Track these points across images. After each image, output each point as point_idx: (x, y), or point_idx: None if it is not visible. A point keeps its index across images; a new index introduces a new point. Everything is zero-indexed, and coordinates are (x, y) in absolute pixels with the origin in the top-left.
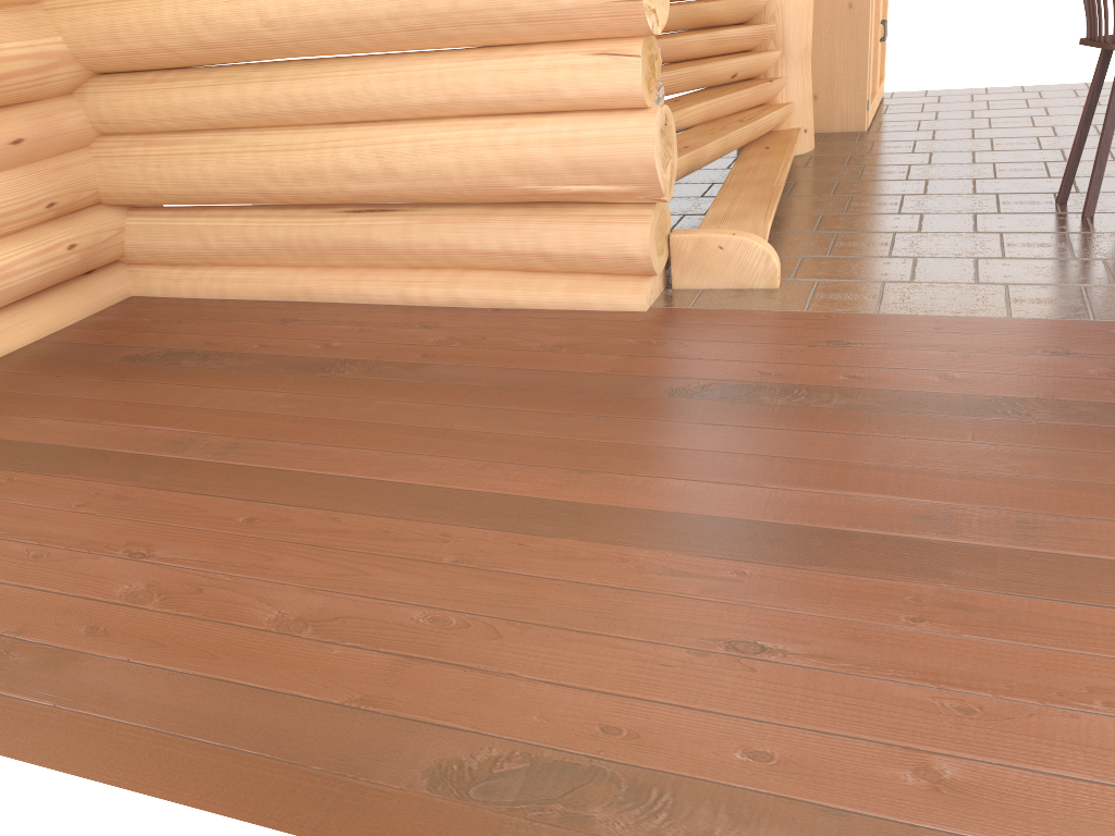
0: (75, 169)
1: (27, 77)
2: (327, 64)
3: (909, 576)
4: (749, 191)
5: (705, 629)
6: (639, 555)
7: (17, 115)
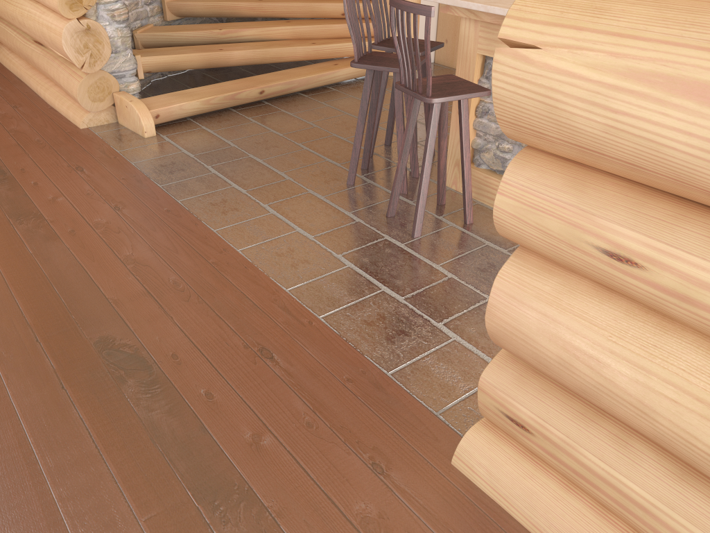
0: None
1: None
2: None
3: None
4: (240, 84)
5: None
6: None
7: None
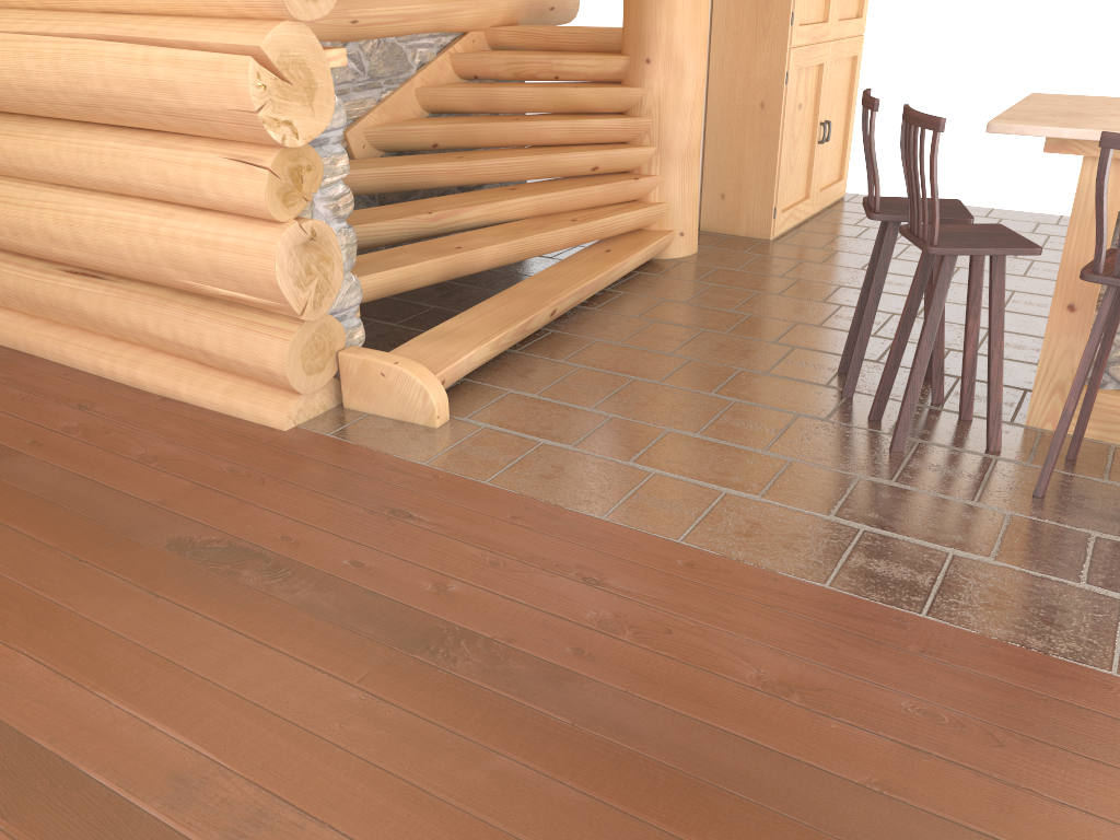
0: None
1: None
2: (37, 125)
3: None
4: (514, 304)
5: None
6: None
7: None
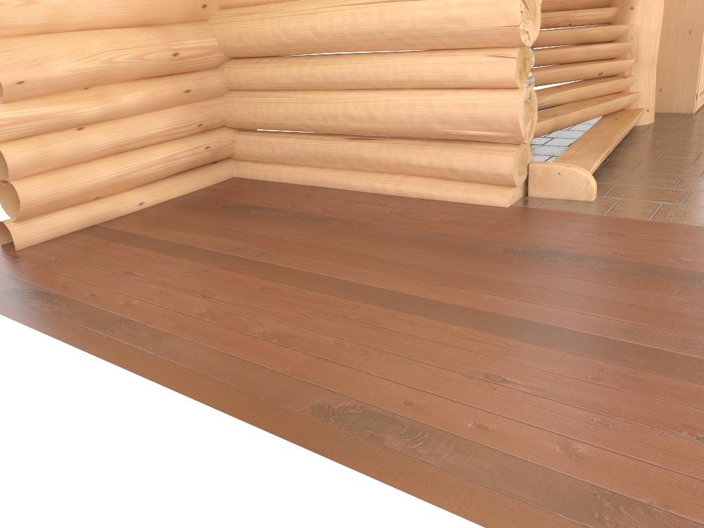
0: (214, 107)
1: (196, 58)
2: (345, 57)
3: (603, 357)
4: (592, 143)
5: (475, 367)
6: (454, 328)
7: (189, 78)
